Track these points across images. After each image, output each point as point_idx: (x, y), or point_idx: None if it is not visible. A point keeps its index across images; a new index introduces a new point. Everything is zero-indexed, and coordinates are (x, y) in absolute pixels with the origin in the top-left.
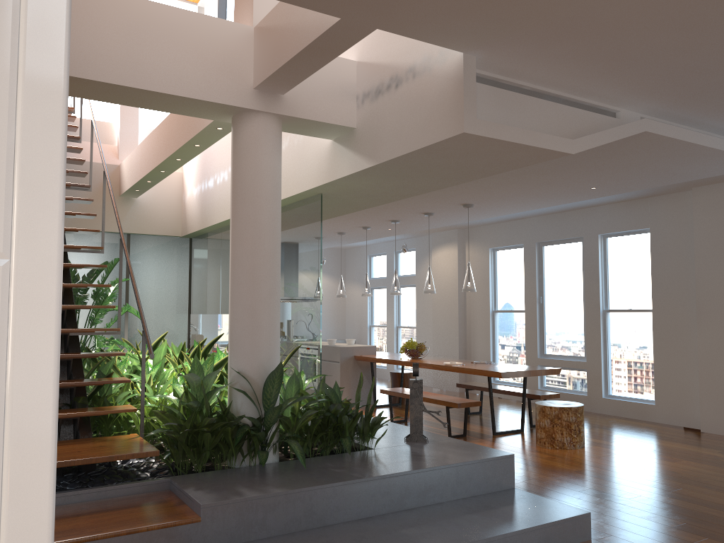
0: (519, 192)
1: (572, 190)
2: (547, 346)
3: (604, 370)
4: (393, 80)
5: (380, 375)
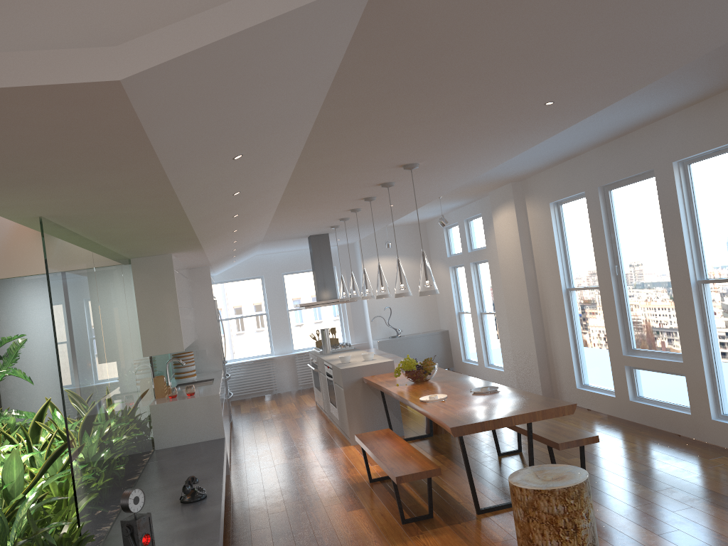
0: (440, 136)
1: (520, 114)
2: (634, 337)
3: (711, 376)
4: None
5: (473, 372)
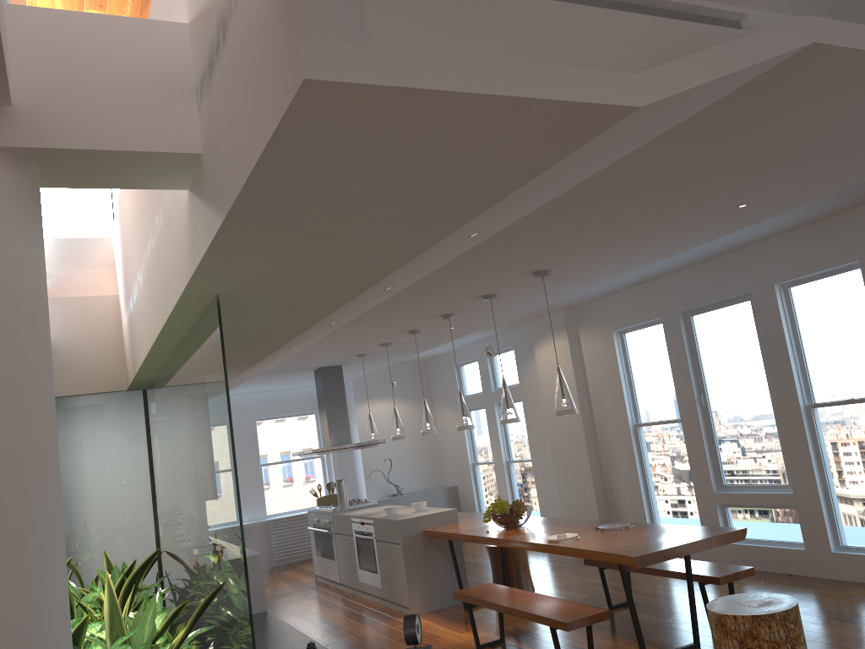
0: (614, 236)
1: (705, 216)
2: (726, 472)
3: (827, 505)
4: (220, 27)
5: None
